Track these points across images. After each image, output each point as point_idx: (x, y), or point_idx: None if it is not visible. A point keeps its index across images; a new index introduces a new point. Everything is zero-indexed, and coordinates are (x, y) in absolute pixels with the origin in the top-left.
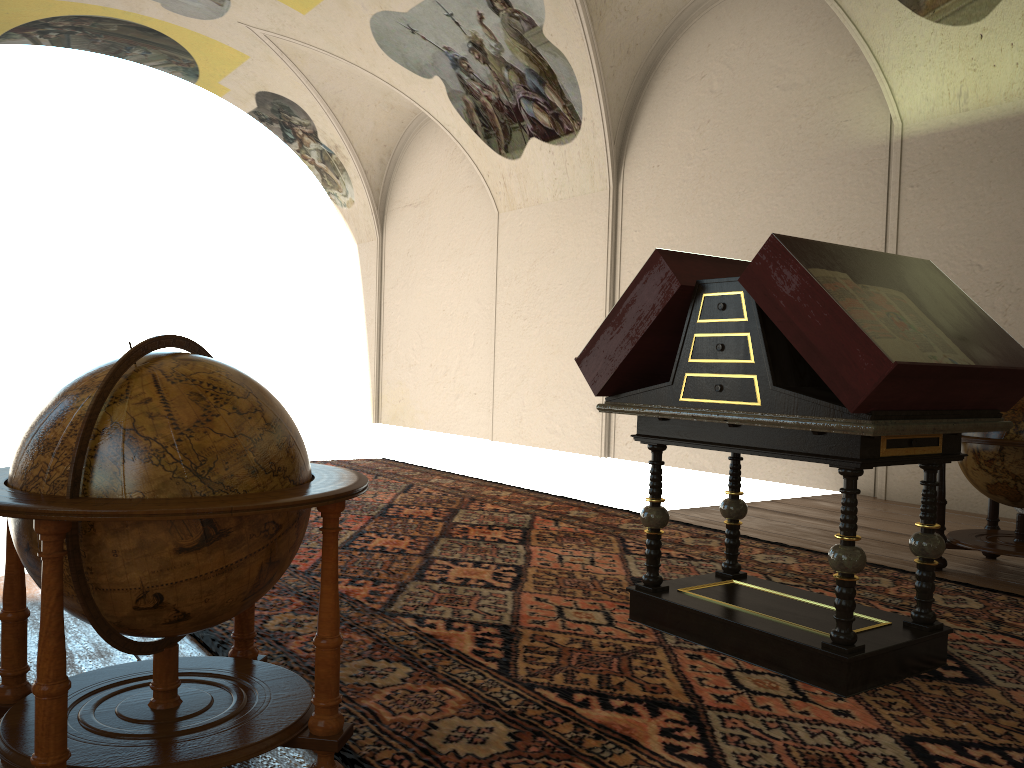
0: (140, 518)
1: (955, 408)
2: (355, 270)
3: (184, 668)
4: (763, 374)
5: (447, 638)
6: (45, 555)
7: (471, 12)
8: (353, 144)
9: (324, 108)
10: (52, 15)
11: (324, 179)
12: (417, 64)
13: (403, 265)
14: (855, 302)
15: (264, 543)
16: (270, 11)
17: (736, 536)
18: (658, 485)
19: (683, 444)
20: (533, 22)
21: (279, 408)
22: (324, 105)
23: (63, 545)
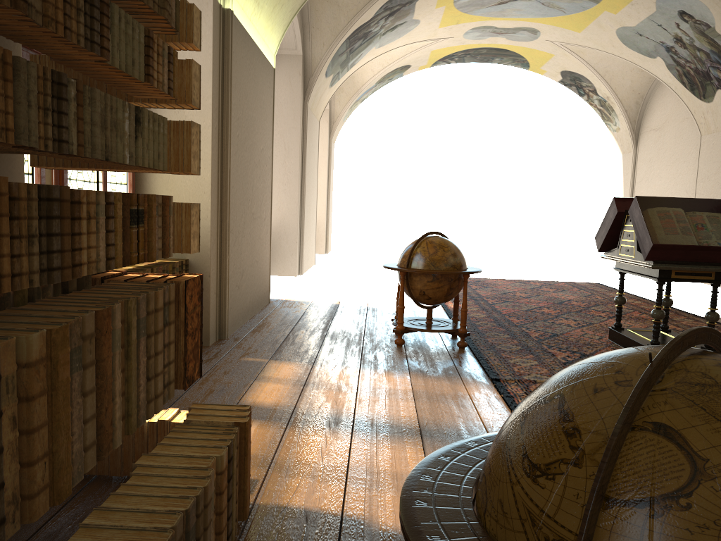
0: (417, 272)
1: (711, 262)
2: (619, 170)
3: (437, 319)
4: (635, 246)
5: (530, 333)
6: (400, 279)
7: (671, 23)
8: (617, 95)
9: (598, 77)
10: (455, 51)
11: (602, 115)
12: (646, 51)
13: (646, 168)
14: (656, 222)
15: (448, 283)
16: (561, 33)
17: (666, 313)
18: (621, 288)
19: (623, 271)
20: (708, 25)
21: (456, 250)
22: (598, 75)
23: (404, 277)
